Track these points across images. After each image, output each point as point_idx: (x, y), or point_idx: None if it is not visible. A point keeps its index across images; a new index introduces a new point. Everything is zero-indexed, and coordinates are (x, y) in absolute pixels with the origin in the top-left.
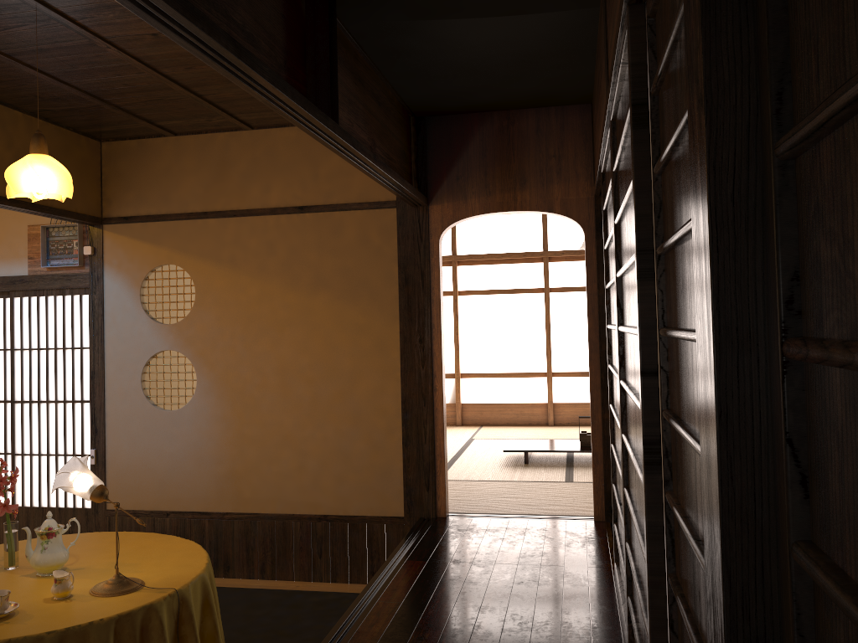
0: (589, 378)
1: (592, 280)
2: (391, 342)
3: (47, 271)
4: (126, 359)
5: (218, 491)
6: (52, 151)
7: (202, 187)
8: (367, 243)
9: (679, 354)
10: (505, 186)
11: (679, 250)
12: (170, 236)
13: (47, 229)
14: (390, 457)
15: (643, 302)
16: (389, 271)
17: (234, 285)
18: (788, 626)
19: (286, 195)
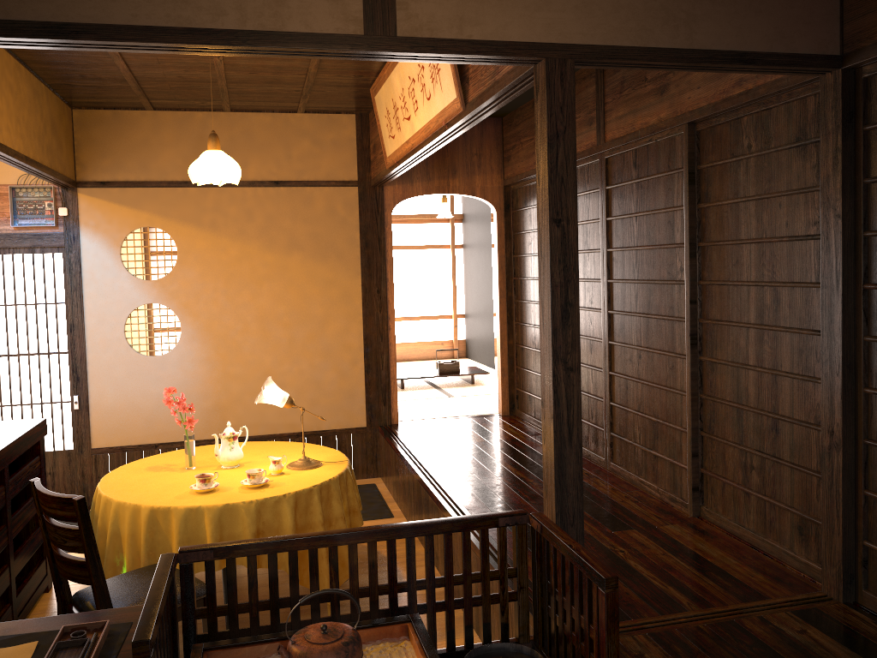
0: (499, 316)
1: (502, 246)
2: (355, 293)
3: (14, 230)
4: (108, 312)
5: (204, 421)
6: (56, 119)
7: (181, 159)
8: (334, 214)
9: (726, 292)
10: (441, 174)
11: (731, 247)
12: (150, 201)
13: (13, 190)
14: (355, 382)
15: (691, 268)
16: (352, 237)
17: (215, 246)
18: (860, 358)
19: (262, 171)
